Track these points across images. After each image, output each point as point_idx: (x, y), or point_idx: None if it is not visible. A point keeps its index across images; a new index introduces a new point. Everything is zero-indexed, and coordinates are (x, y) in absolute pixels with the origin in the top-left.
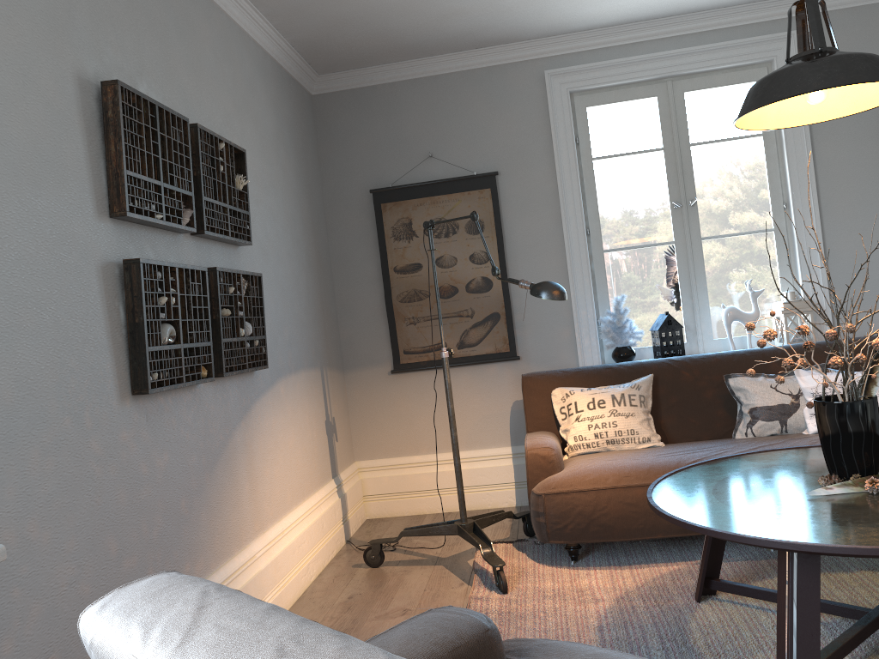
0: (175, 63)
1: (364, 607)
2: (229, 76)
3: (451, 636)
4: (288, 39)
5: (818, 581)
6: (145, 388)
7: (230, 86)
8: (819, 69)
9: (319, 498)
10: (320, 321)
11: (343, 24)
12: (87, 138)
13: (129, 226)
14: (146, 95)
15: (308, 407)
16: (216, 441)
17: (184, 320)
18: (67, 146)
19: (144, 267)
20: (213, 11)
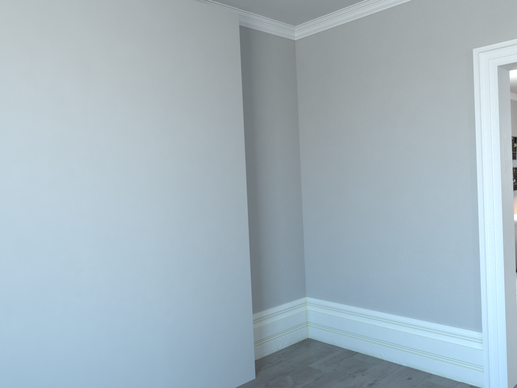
0: None
1: None
2: (513, 116)
3: None
4: None
5: None
6: None
7: (513, 119)
8: None
9: None
10: None
11: None
12: None
13: None
14: None
15: None
16: None
17: None
18: None
19: None
20: (511, 102)
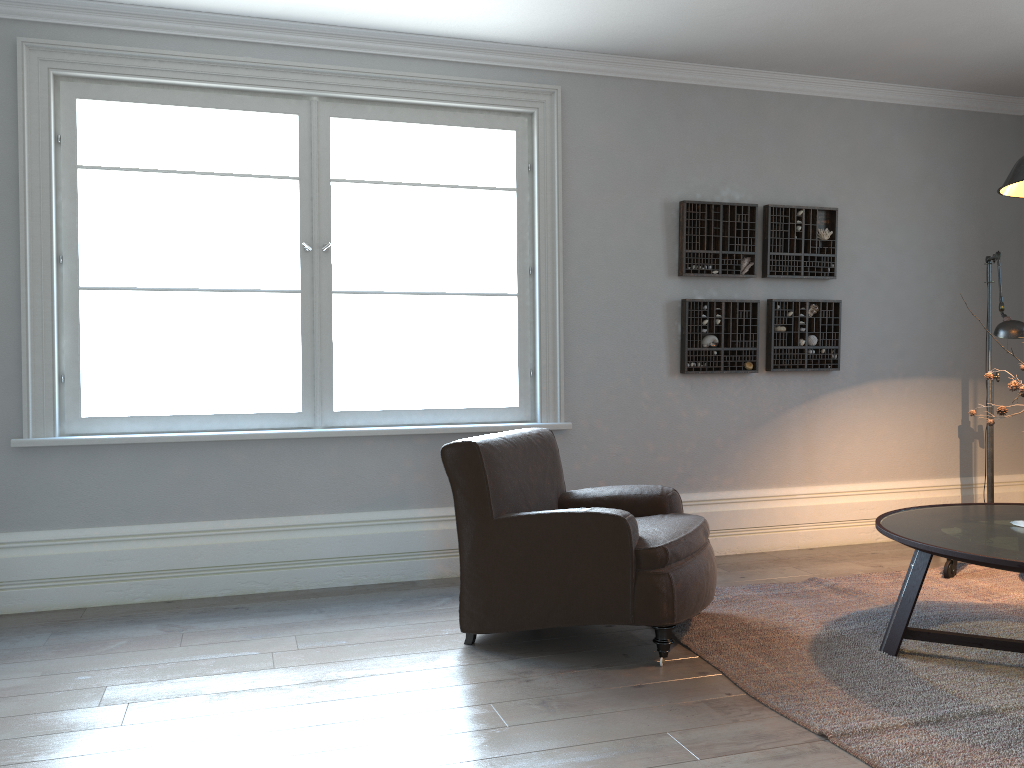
0: (767, 163)
1: (864, 558)
2: (844, 149)
3: (641, 490)
4: (946, 88)
5: (924, 567)
6: (683, 370)
7: (844, 156)
8: (1020, 164)
9: (917, 485)
10: (975, 336)
11: (979, 70)
12: (666, 235)
13: (695, 279)
14: (710, 202)
15: (924, 409)
16: (764, 412)
17: (726, 333)
18: (649, 243)
19: (690, 303)
20: (830, 105)
